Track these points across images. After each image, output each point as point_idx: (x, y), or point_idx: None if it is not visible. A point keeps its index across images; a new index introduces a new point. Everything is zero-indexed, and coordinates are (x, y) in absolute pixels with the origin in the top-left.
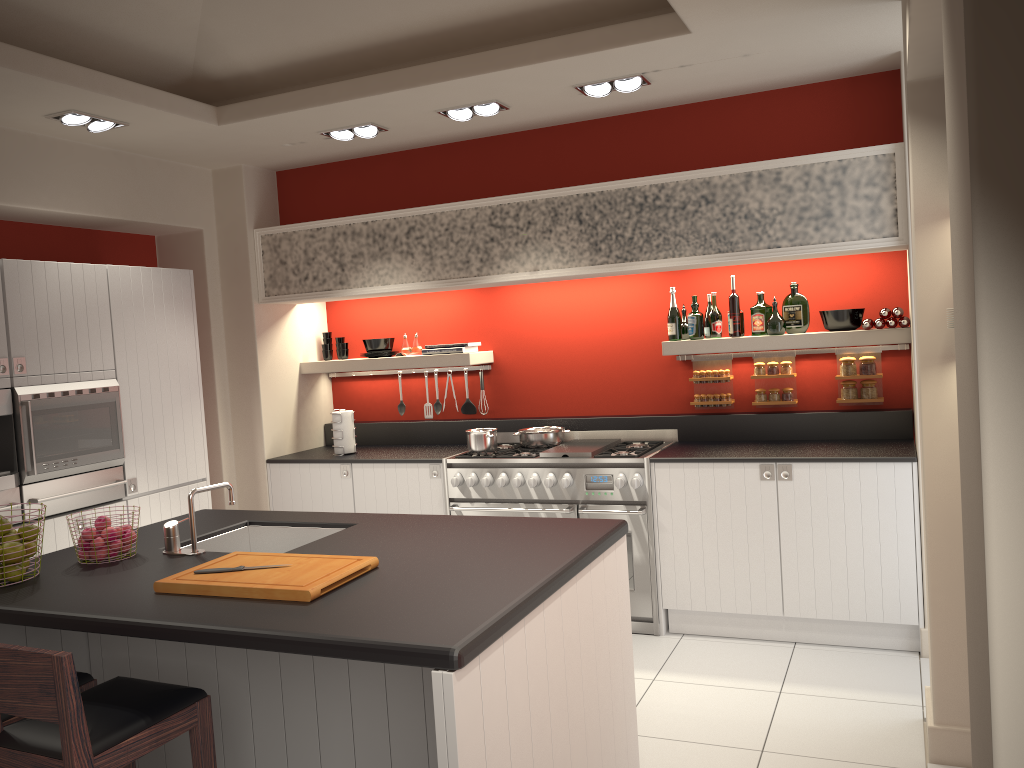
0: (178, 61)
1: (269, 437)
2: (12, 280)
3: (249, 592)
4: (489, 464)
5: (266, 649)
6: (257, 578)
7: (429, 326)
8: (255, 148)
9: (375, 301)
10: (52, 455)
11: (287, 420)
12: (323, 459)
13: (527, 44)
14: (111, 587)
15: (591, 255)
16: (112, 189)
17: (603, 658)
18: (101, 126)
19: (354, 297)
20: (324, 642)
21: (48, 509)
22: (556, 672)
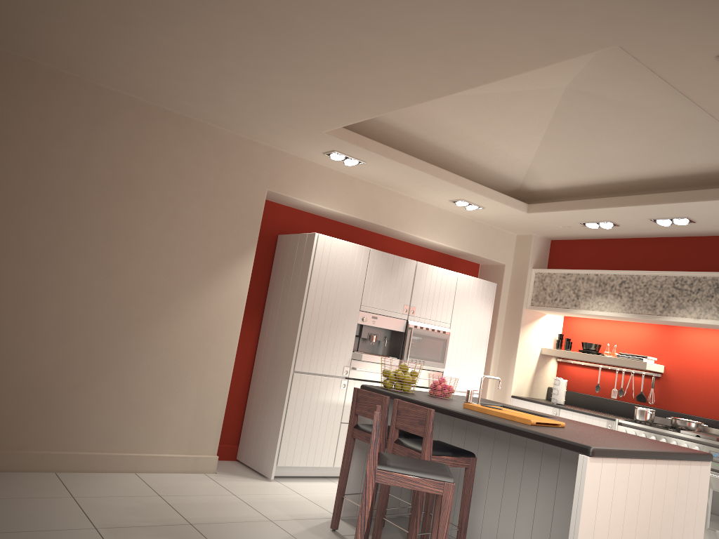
0: (514, 181)
1: (515, 383)
2: (418, 271)
3: (504, 415)
4: (645, 429)
5: (509, 432)
6: (508, 412)
7: (624, 342)
8: (542, 226)
9: (593, 322)
10: (415, 356)
11: (527, 377)
12: (543, 402)
13: (707, 190)
14: (444, 402)
15: None
16: (467, 237)
17: (679, 518)
18: (471, 207)
19: (581, 315)
20: (534, 433)
21: None
22: (645, 500)
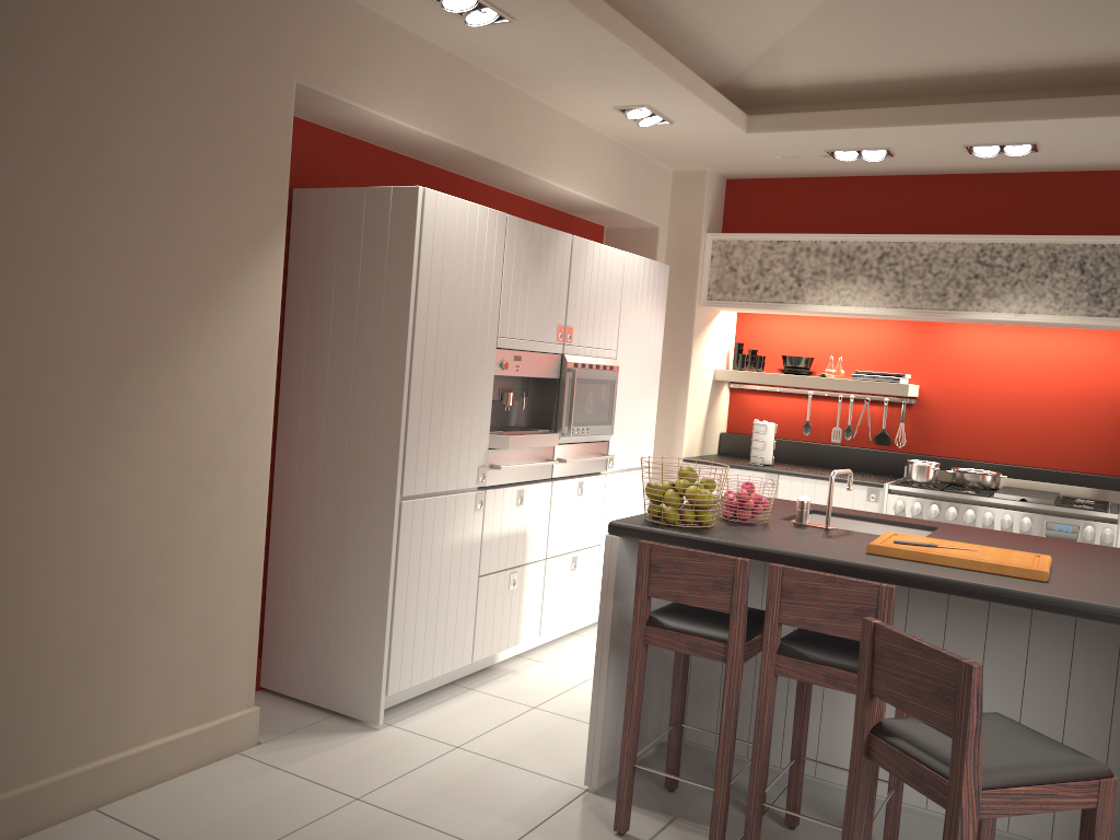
0: (731, 69)
1: (687, 437)
2: (575, 256)
3: (977, 565)
4: (935, 496)
5: (1055, 612)
6: (968, 555)
7: (850, 351)
8: (744, 156)
9: (793, 319)
10: (576, 421)
11: (699, 423)
12: (747, 466)
13: (1118, 96)
14: (811, 543)
15: (1089, 306)
16: (614, 179)
17: None
18: (646, 121)
19: (796, 313)
20: None
21: (565, 470)
22: None
